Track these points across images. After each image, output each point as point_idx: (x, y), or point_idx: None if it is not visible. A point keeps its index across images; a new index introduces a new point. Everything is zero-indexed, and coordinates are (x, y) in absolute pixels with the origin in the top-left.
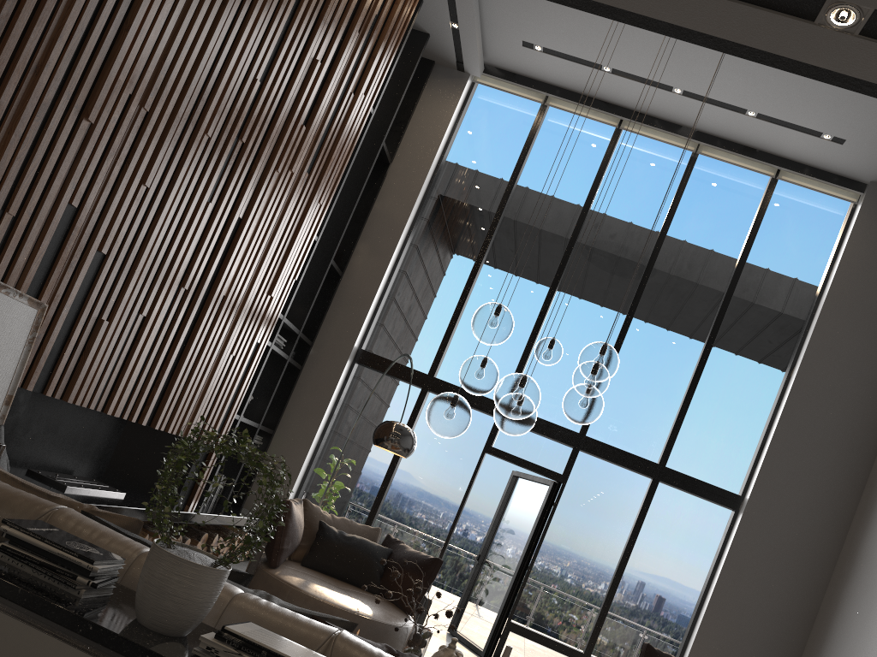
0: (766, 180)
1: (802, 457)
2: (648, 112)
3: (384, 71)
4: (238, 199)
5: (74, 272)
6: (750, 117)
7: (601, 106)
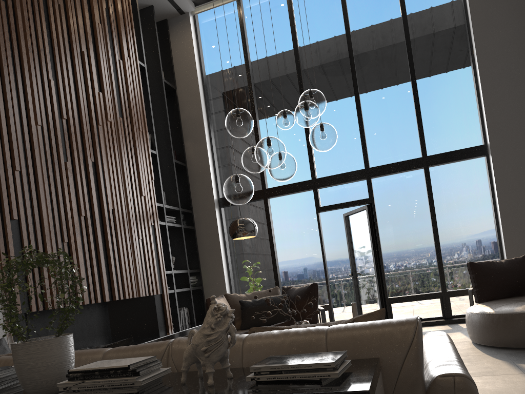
0: None
1: (509, 97)
2: None
3: (133, 38)
4: (85, 152)
5: (5, 237)
6: None
7: None
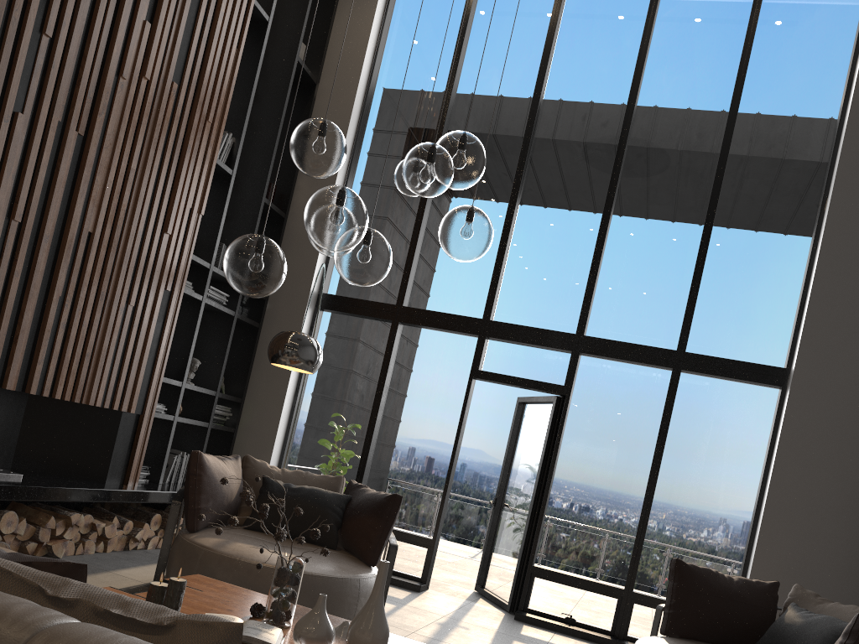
0: None
1: (855, 304)
2: None
3: None
4: (70, 112)
5: None
6: None
7: None
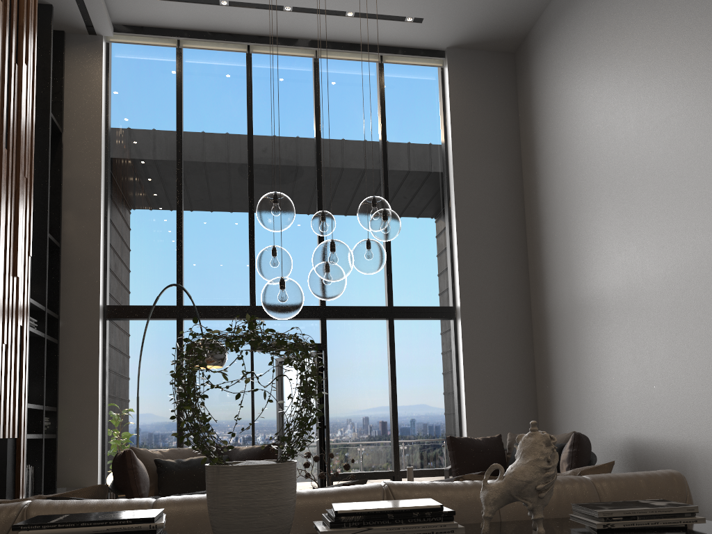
0: (375, 67)
1: (482, 261)
2: (268, 34)
3: (33, 40)
4: None
5: None
6: (350, 17)
7: (228, 38)
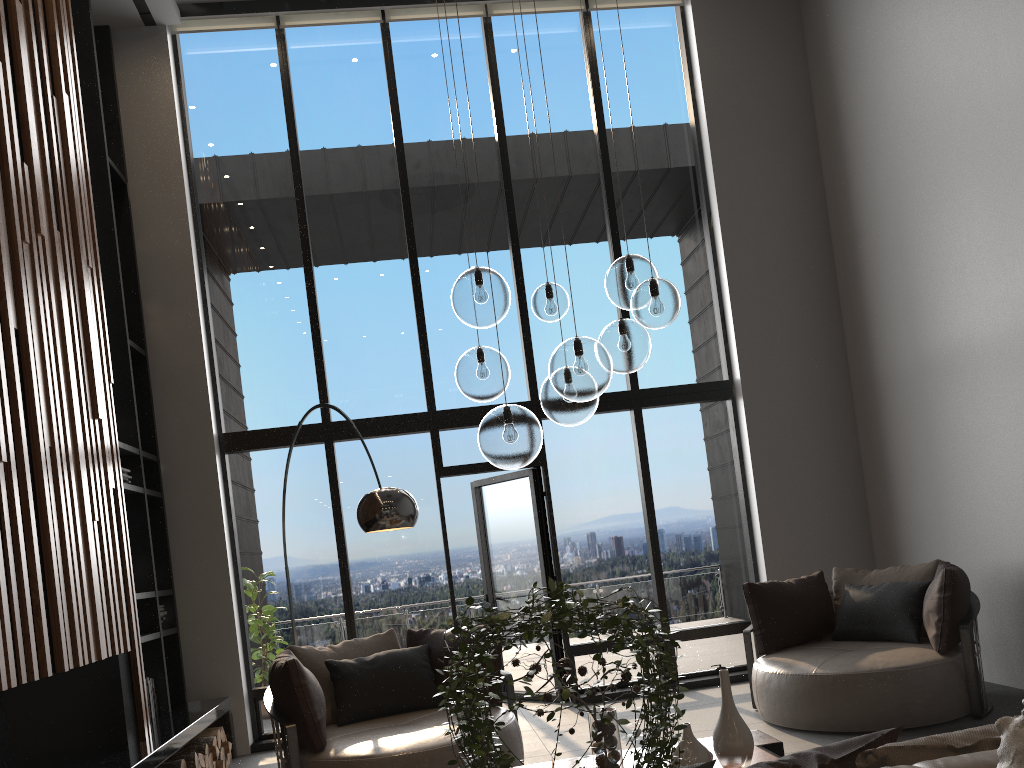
0: (577, 18)
1: (768, 307)
2: None
3: (71, 53)
4: (1, 303)
5: None
6: None
7: (351, 3)
